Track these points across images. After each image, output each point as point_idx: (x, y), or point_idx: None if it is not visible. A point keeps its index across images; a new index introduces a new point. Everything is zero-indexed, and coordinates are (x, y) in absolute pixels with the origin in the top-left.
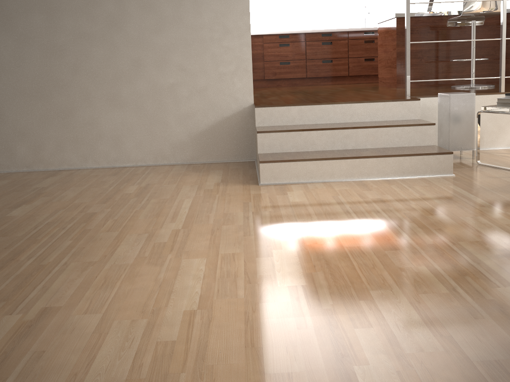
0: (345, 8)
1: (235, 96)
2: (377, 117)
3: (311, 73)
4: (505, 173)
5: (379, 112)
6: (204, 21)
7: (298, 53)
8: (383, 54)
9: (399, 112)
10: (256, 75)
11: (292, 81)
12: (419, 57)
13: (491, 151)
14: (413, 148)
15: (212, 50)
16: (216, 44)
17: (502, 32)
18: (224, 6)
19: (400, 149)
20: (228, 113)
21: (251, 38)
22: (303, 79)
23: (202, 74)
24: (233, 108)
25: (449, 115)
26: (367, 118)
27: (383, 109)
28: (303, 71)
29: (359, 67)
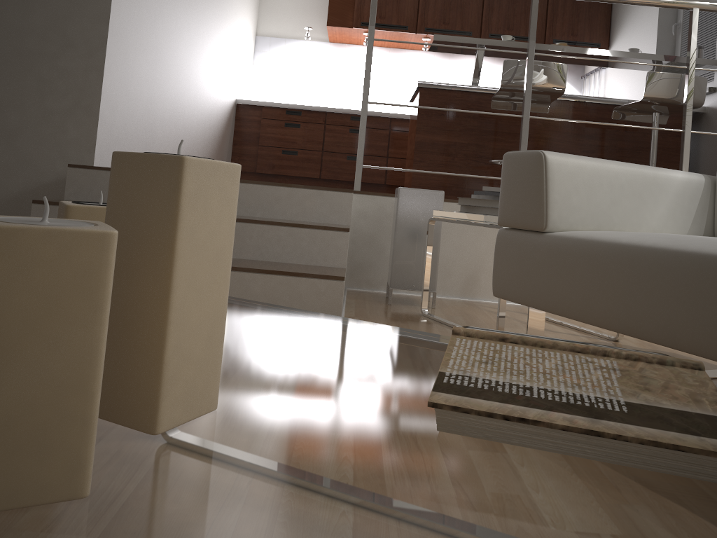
0: (403, 87)
1: (65, 150)
2: (276, 212)
3: (328, 173)
4: (438, 331)
5: (280, 203)
6: (34, 24)
7: (311, 140)
8: (409, 148)
9: (315, 209)
10: (244, 165)
11: (297, 181)
12: (451, 154)
13: (484, 304)
14: (294, 266)
15: (40, 71)
16: (47, 61)
17: (524, 105)
18: (71, 4)
19: (270, 264)
20: (49, 177)
21: (244, 108)
22: (315, 181)
23: (16, 108)
24: (59, 171)
25: (395, 224)
26: (259, 211)
27: (288, 200)
28: (316, 169)
29: (402, 174)
